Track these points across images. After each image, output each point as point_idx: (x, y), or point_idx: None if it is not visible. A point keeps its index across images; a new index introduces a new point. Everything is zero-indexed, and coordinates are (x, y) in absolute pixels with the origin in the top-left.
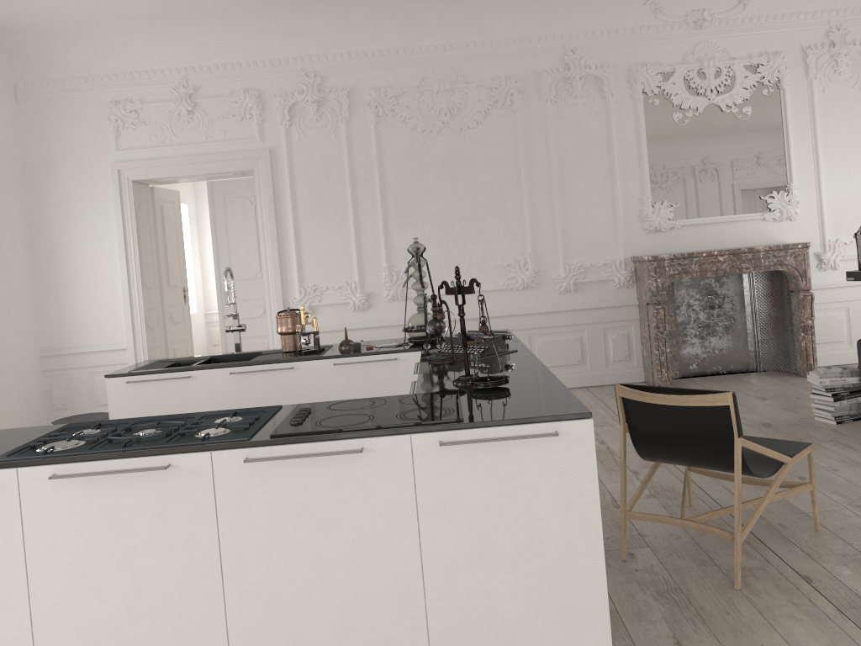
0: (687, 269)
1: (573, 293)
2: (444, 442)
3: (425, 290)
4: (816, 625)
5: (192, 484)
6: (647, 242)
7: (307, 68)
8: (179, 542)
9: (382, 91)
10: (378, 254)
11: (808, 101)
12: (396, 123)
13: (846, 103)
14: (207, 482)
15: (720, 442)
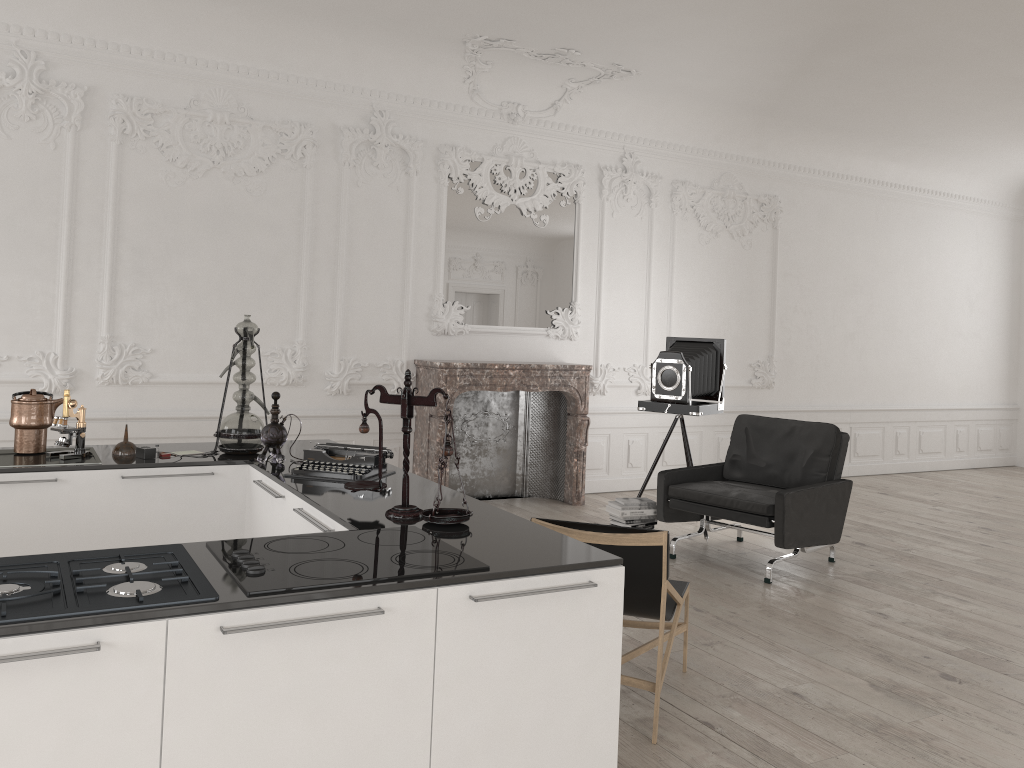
0: (478, 381)
1: (346, 395)
2: (479, 597)
3: (157, 375)
4: None
5: (131, 671)
6: (432, 345)
7: (25, 44)
8: (96, 762)
9: (136, 102)
10: (97, 319)
11: (598, 221)
12: (148, 148)
13: (629, 230)
14: (155, 666)
15: (642, 584)
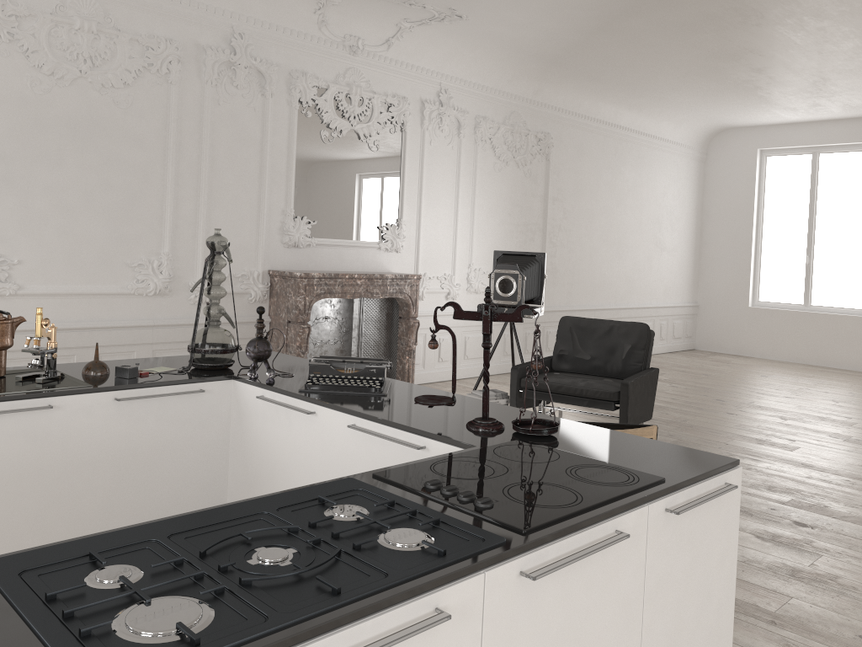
0: (332, 289)
1: None
2: (677, 510)
3: (24, 286)
4: (737, 626)
5: (459, 634)
6: (284, 257)
7: None
8: None
9: (0, 2)
10: None
11: (420, 148)
12: (12, 52)
13: (443, 156)
14: (476, 624)
15: None
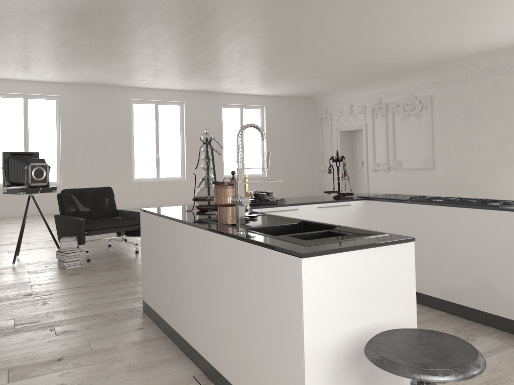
0: None
1: None
2: None
3: None
4: None
5: None
6: None
7: None
8: None
9: None
10: None
11: None
12: None
13: None
14: None
15: None
